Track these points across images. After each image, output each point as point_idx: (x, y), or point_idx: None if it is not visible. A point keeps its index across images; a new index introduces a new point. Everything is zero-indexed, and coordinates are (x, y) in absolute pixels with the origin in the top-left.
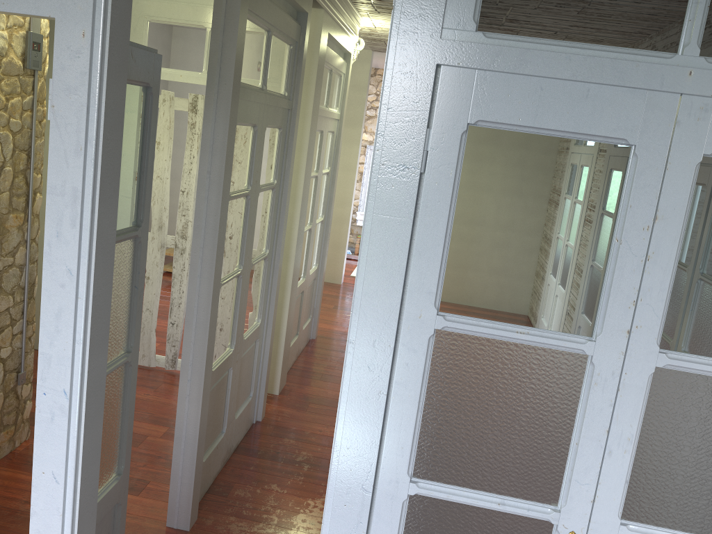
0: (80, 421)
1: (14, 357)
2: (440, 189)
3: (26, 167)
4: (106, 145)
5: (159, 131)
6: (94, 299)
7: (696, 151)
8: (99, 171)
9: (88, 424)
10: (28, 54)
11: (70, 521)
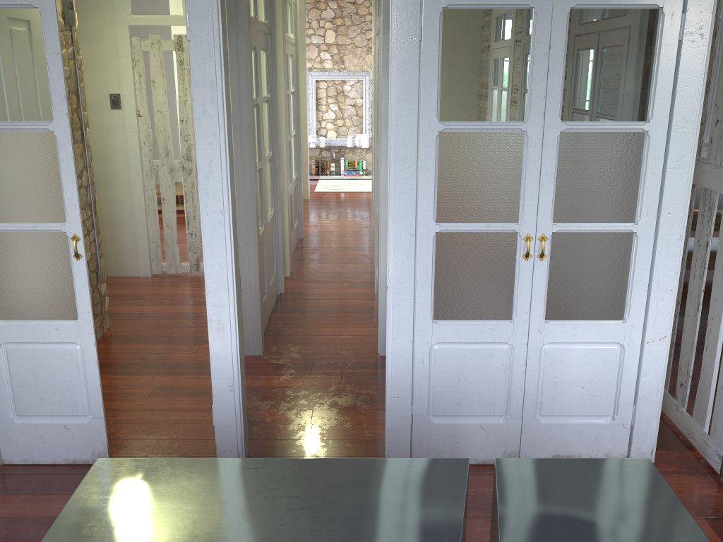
0: (230, 229)
1: (93, 260)
2: (431, 48)
3: (77, 107)
4: (223, 52)
5: (152, 71)
6: (228, 151)
7: (566, 6)
8: (222, 69)
9: (233, 232)
10: (66, 13)
11: (232, 293)
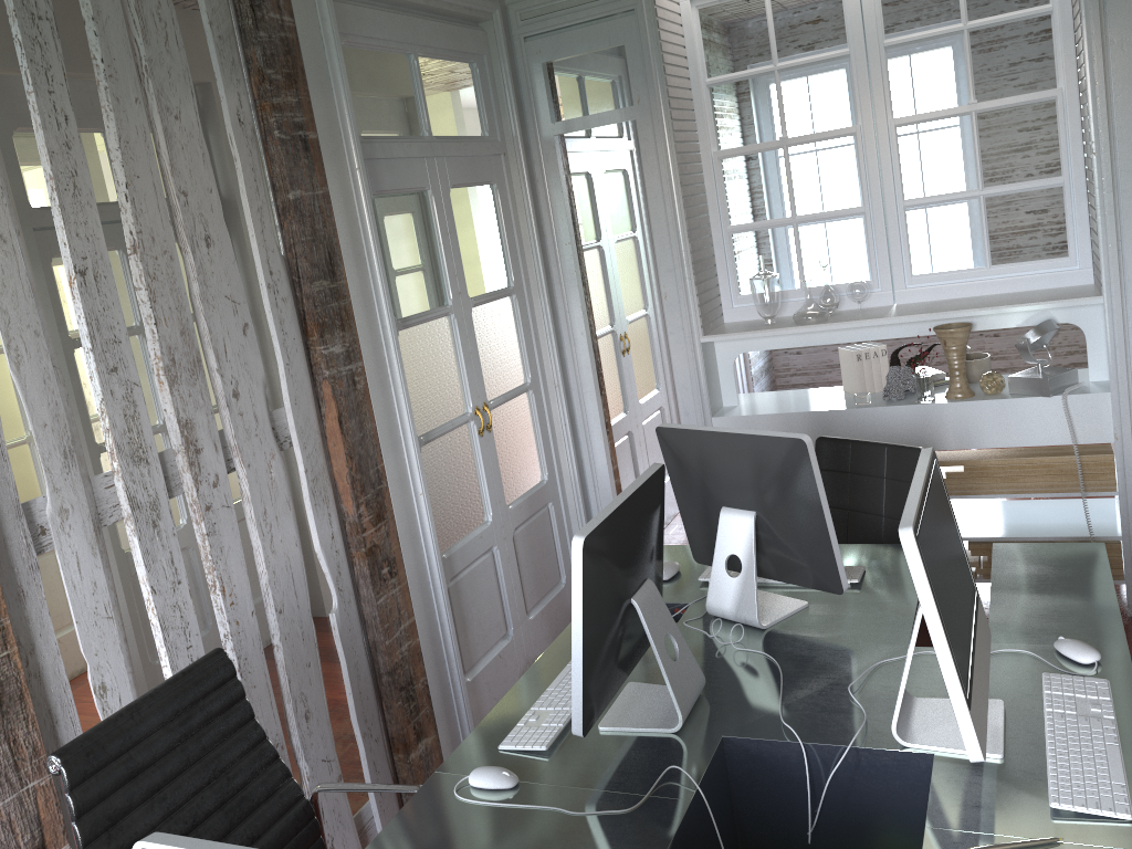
0: None
1: None
2: None
3: None
4: None
5: None
6: None
7: None
8: None
9: None
10: None
11: None
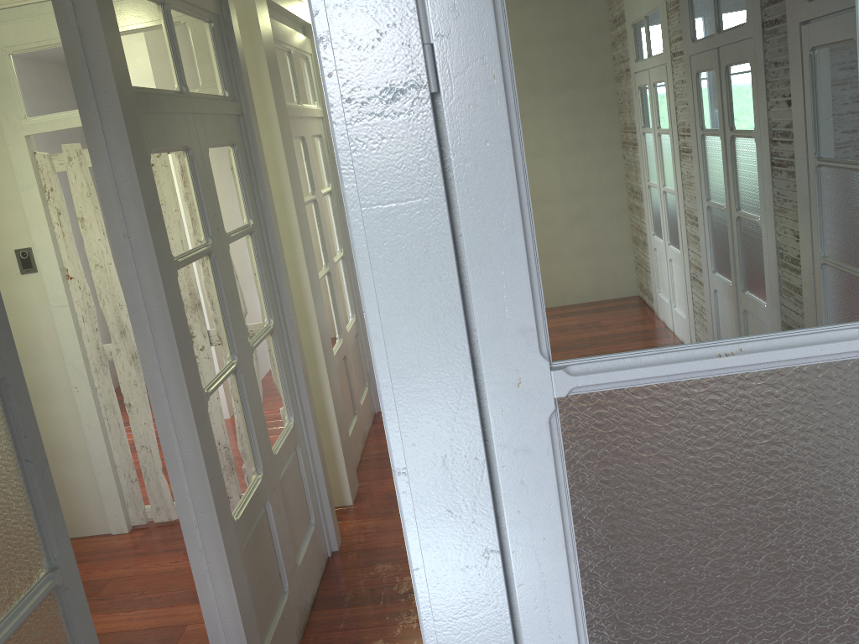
0: None
1: None
2: (482, 115)
3: None
4: None
5: (77, 202)
6: None
7: None
8: None
9: None
10: None
11: None
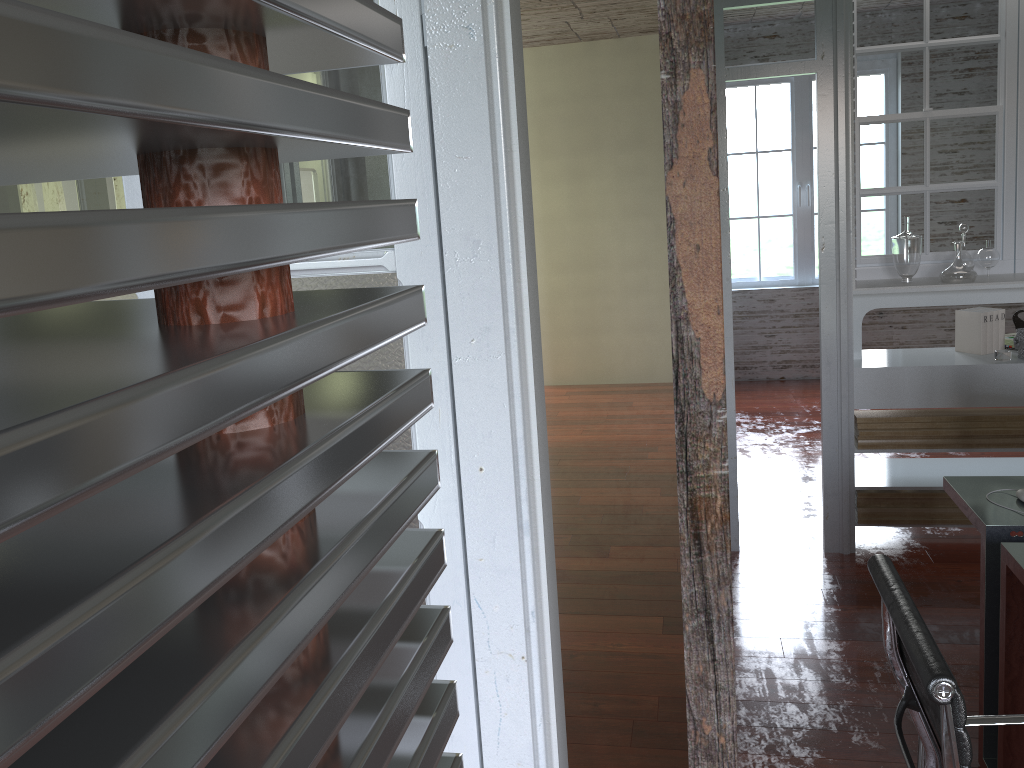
0: None
1: None
2: None
3: None
4: None
5: None
6: None
7: None
8: None
9: None
10: None
11: None
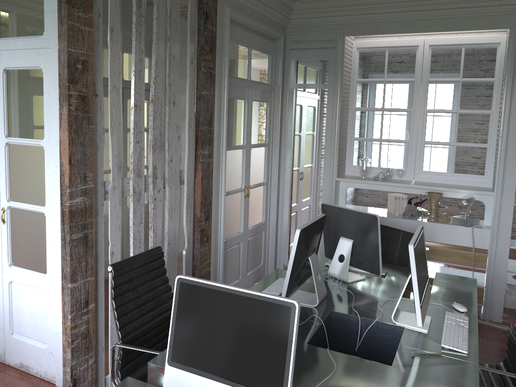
0: None
1: None
2: None
3: None
4: None
5: None
6: None
7: (2, 68)
8: None
9: None
10: None
11: None
